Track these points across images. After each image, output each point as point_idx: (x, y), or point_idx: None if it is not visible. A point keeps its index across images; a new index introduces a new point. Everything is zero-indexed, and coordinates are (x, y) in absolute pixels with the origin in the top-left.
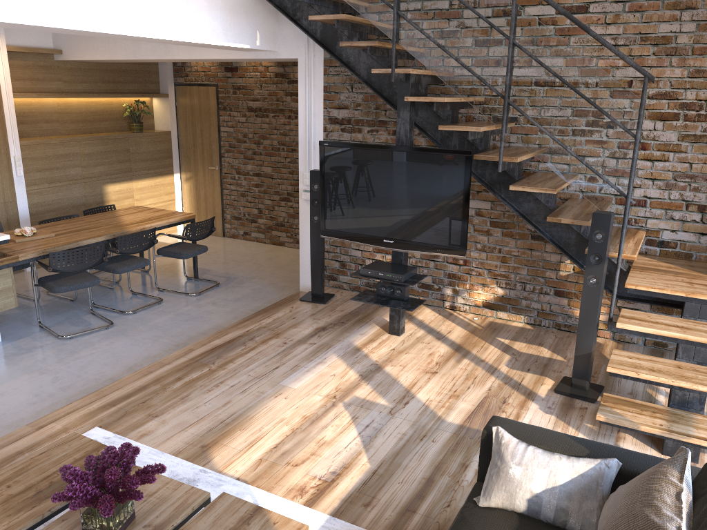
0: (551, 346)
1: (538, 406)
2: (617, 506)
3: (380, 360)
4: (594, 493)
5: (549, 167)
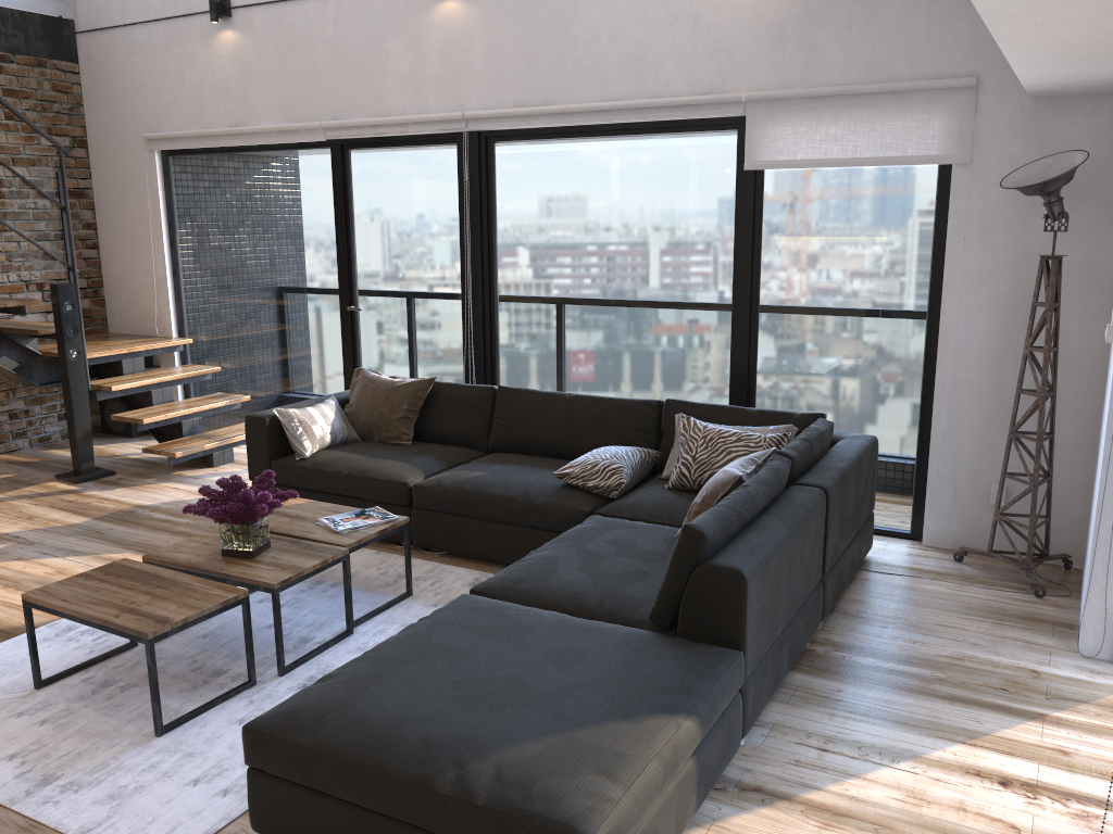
0: None
1: (96, 491)
2: (377, 399)
3: None
4: (344, 414)
5: None
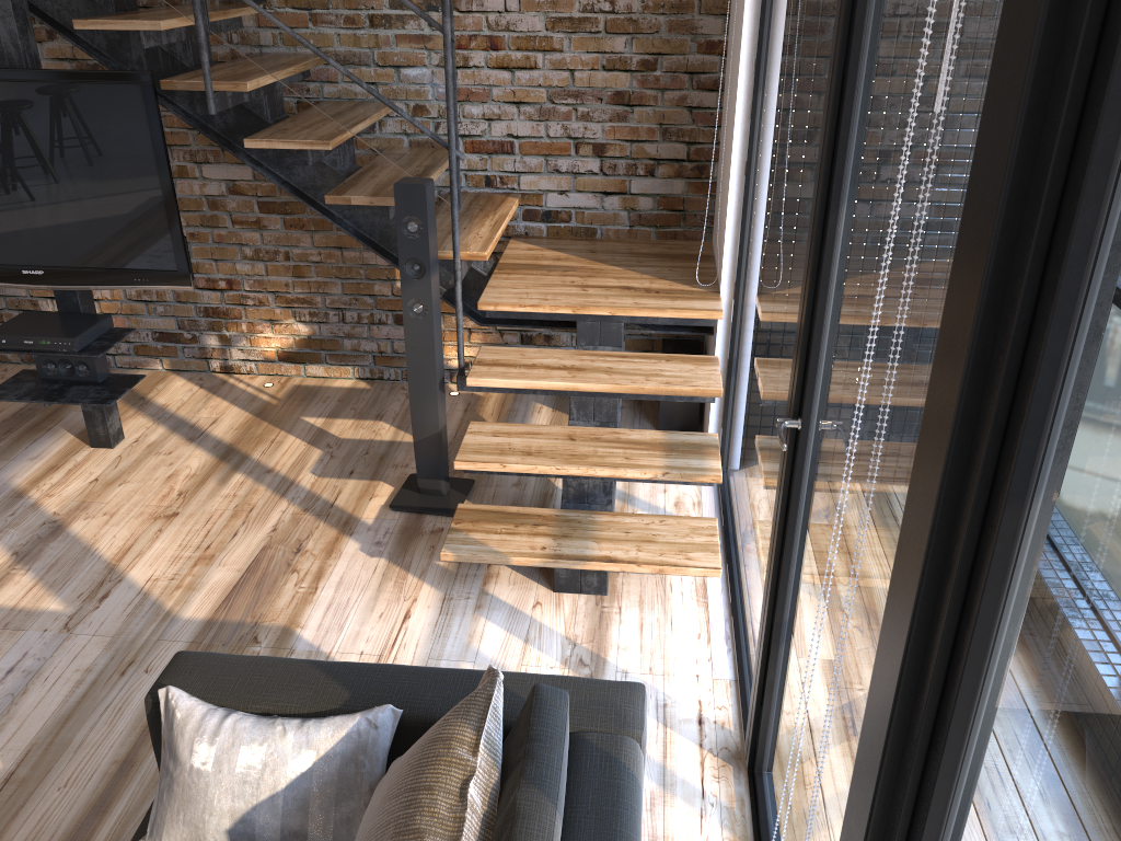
0: (397, 416)
1: (359, 546)
2: (368, 828)
3: (63, 511)
4: (353, 783)
5: (306, 98)
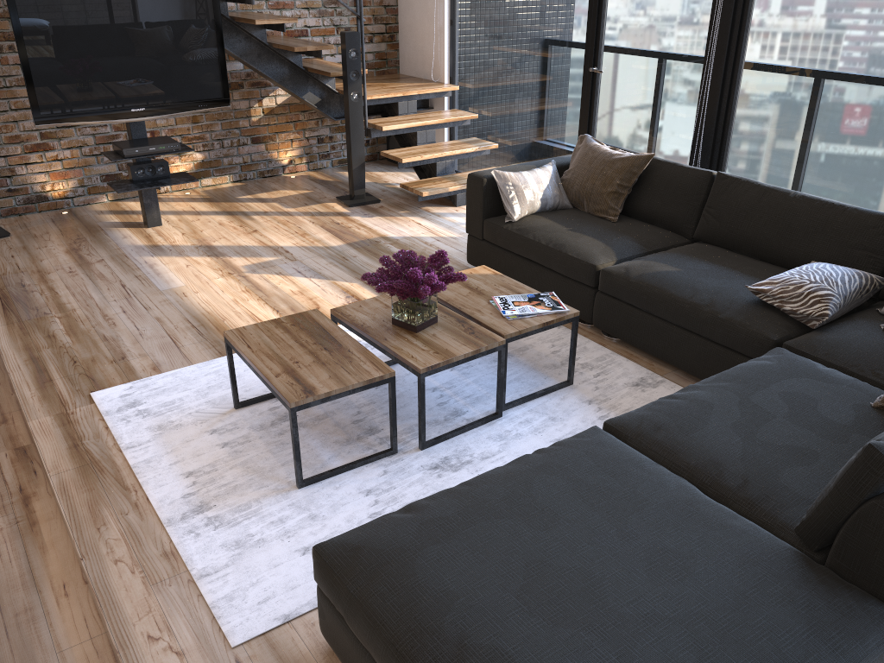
0: (283, 188)
1: (359, 217)
2: (592, 170)
3: (195, 243)
4: (559, 181)
5: None
